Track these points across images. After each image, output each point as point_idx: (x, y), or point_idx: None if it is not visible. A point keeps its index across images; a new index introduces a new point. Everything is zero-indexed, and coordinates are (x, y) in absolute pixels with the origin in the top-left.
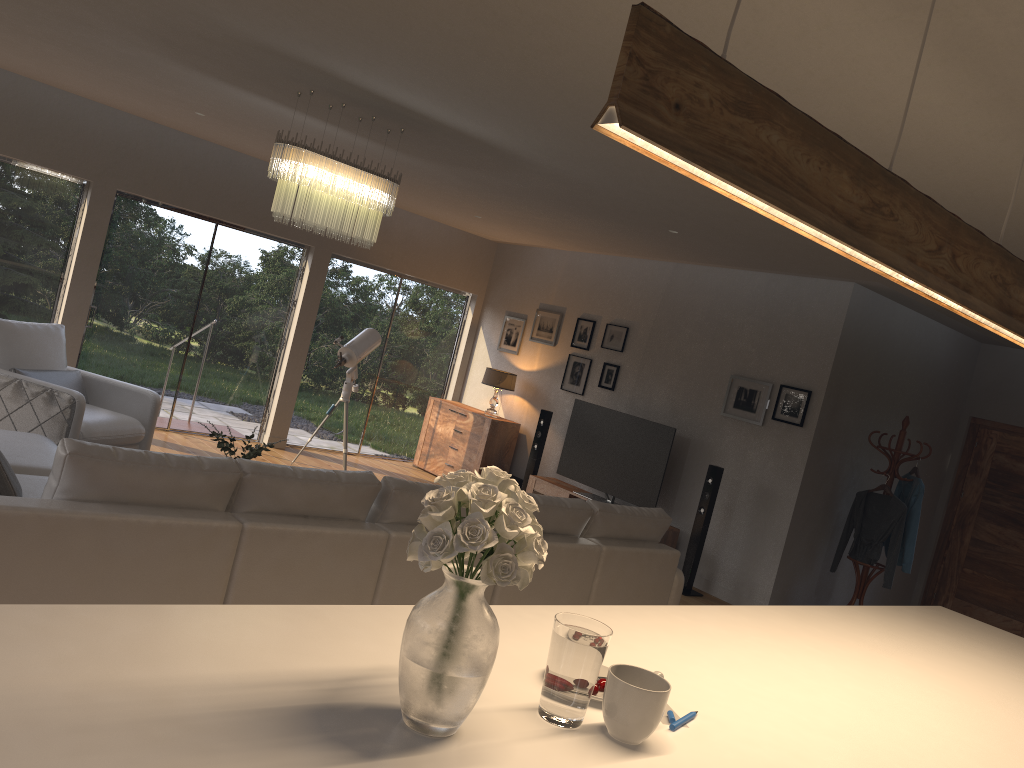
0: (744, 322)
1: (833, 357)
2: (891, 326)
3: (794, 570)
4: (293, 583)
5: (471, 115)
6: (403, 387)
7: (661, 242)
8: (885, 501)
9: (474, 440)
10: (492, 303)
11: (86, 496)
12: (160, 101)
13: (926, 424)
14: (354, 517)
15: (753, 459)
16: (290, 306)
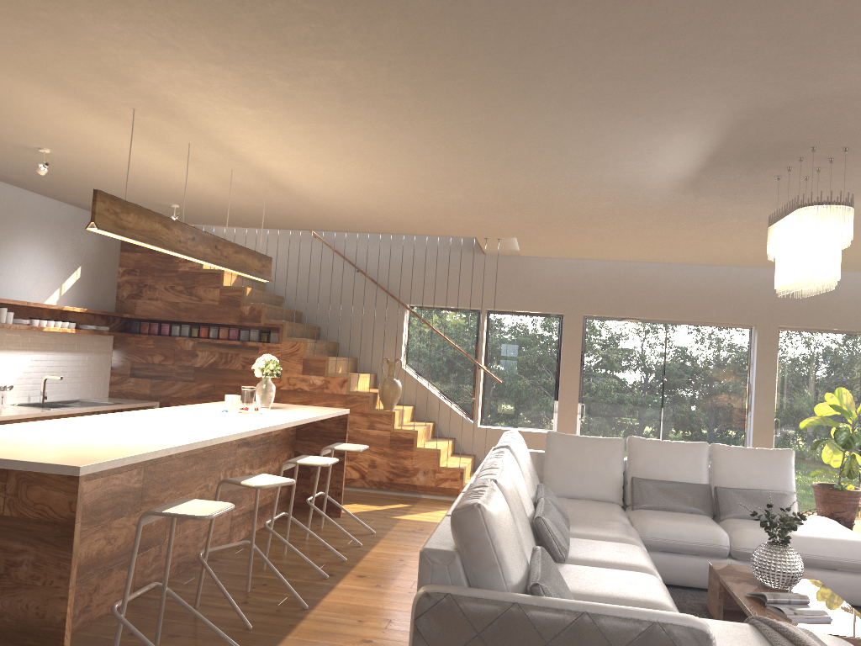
0: None
1: None
2: None
3: None
4: None
5: (641, 150)
6: None
7: None
8: None
9: None
10: None
11: None
12: None
13: None
14: None
15: None
16: None
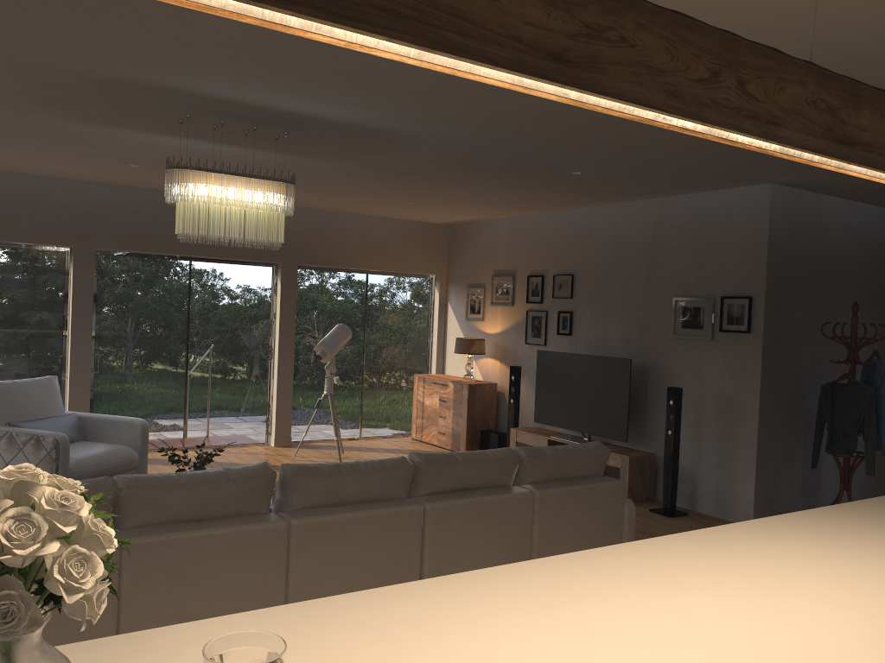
0: (675, 245)
1: (765, 259)
2: (821, 218)
3: (773, 474)
4: (190, 591)
5: (325, 100)
6: (389, 370)
7: (574, 187)
8: (851, 389)
9: (457, 406)
10: (454, 279)
11: None
12: (96, 162)
13: (882, 306)
14: (252, 511)
15: (710, 373)
16: (271, 319)
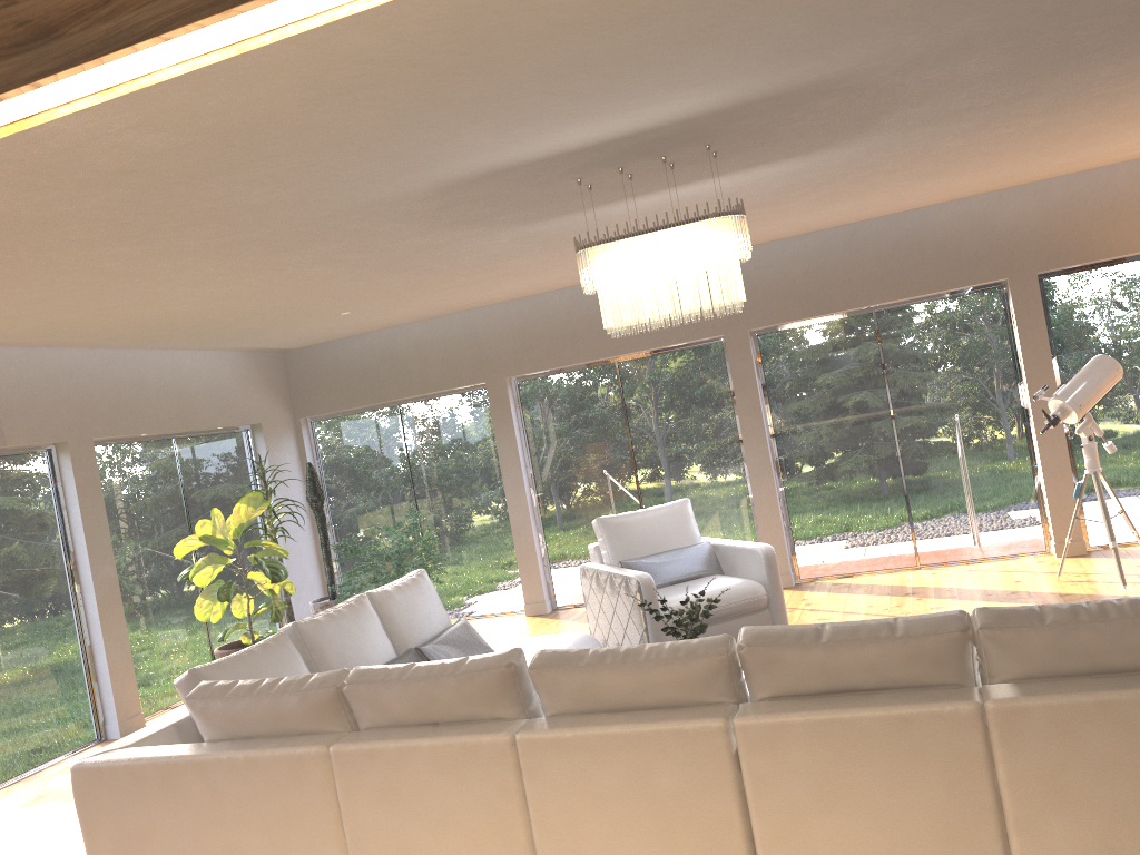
0: None
1: None
2: None
3: None
4: (406, 814)
5: (628, 104)
6: None
7: None
8: None
9: None
10: None
11: (212, 736)
12: None
13: None
14: (490, 716)
15: None
16: (1014, 365)
